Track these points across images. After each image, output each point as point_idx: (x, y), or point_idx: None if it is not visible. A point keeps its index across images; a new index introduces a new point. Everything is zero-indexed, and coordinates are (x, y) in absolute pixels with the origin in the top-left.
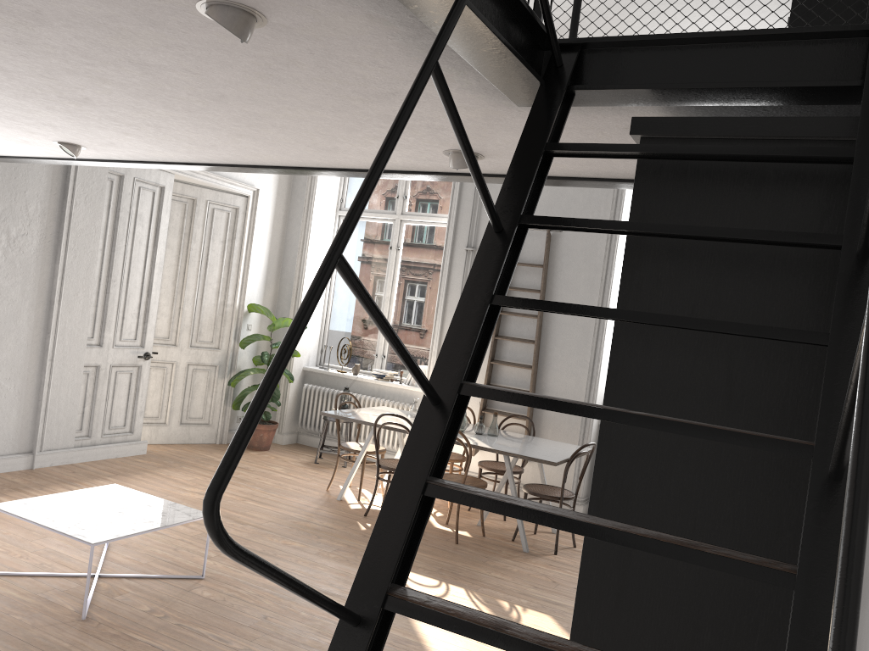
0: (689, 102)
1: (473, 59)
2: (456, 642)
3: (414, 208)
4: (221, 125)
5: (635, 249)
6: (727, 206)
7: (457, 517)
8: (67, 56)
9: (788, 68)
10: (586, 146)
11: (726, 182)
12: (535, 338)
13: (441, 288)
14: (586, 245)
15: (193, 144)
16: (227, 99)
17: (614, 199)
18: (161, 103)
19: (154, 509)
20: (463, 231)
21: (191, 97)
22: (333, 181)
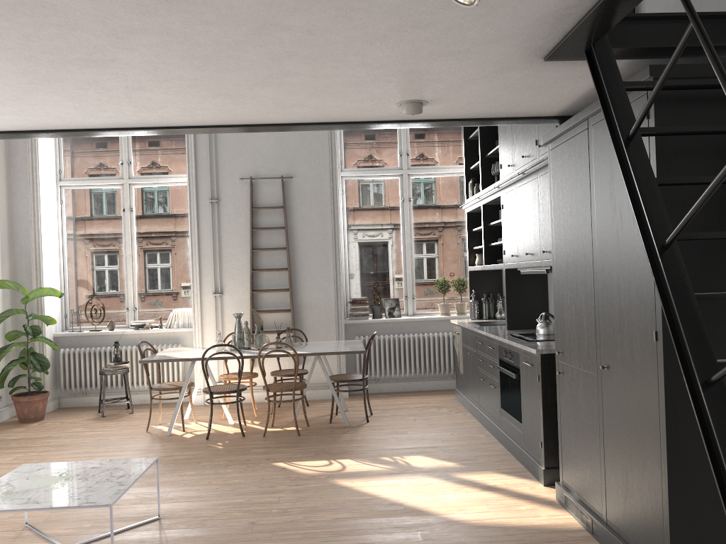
0: (660, 56)
1: (584, 25)
2: (395, 488)
3: (141, 172)
4: (222, 84)
5: (661, 148)
6: (710, 116)
7: (295, 414)
8: (200, 15)
9: (722, 35)
10: (648, 82)
11: (706, 103)
12: (288, 266)
13: (193, 238)
14: (314, 186)
15: (137, 107)
16: (289, 59)
17: (330, 149)
18: (200, 64)
19: (105, 468)
20: (204, 186)
21: (251, 57)
22: (50, 154)
